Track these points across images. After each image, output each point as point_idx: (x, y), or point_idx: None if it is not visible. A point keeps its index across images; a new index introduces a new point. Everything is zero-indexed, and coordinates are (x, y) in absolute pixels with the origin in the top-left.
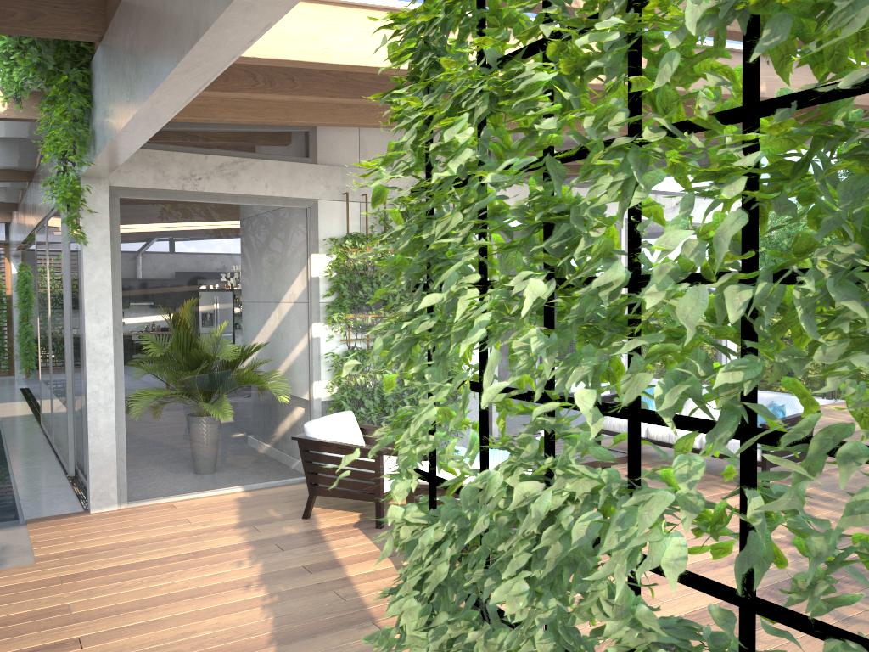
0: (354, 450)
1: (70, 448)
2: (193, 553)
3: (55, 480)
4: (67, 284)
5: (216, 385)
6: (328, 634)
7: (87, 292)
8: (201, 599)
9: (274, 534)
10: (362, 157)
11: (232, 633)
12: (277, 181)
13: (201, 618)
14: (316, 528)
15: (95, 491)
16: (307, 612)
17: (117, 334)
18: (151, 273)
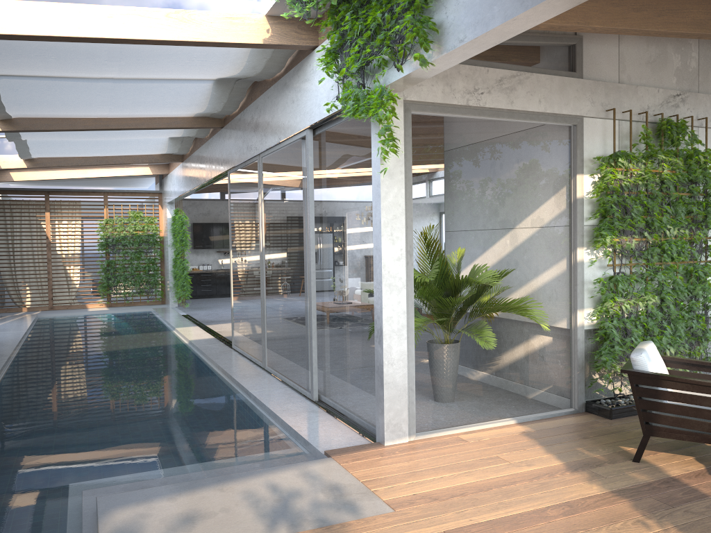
0: None
1: (314, 373)
2: (565, 505)
3: (303, 405)
4: (312, 212)
5: (492, 312)
6: None
7: (383, 212)
8: None
9: (628, 482)
10: (621, 72)
11: None
12: (549, 96)
13: None
14: (669, 476)
15: (389, 423)
16: None
17: (408, 256)
18: (436, 193)
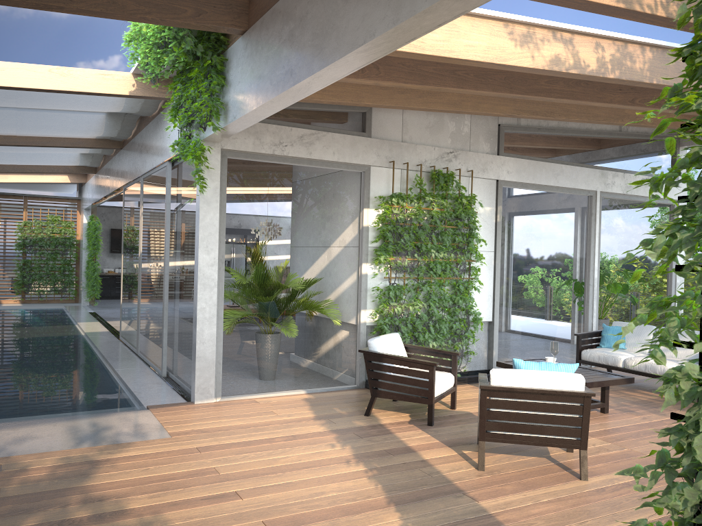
0: (411, 362)
1: (164, 355)
2: (291, 436)
3: (152, 379)
4: (168, 226)
5: (289, 308)
6: (432, 500)
7: (201, 230)
8: (316, 469)
9: (348, 425)
10: (404, 134)
11: (355, 495)
12: (342, 150)
13: (324, 483)
14: (379, 423)
15: (199, 387)
16: (406, 483)
17: (220, 263)
18: (246, 218)
